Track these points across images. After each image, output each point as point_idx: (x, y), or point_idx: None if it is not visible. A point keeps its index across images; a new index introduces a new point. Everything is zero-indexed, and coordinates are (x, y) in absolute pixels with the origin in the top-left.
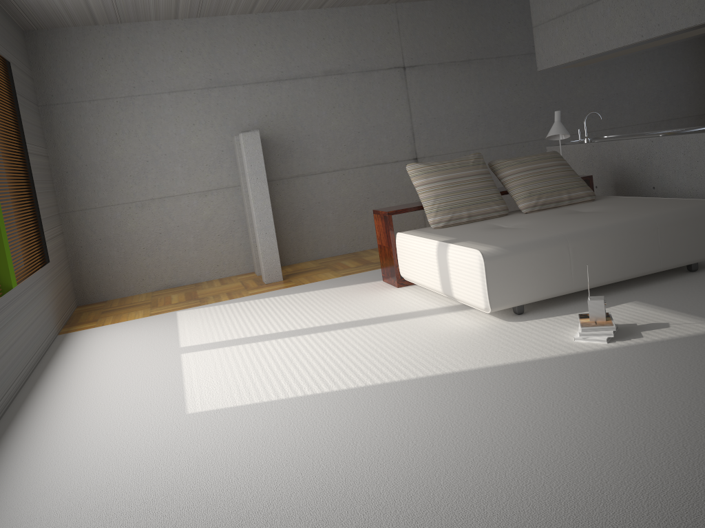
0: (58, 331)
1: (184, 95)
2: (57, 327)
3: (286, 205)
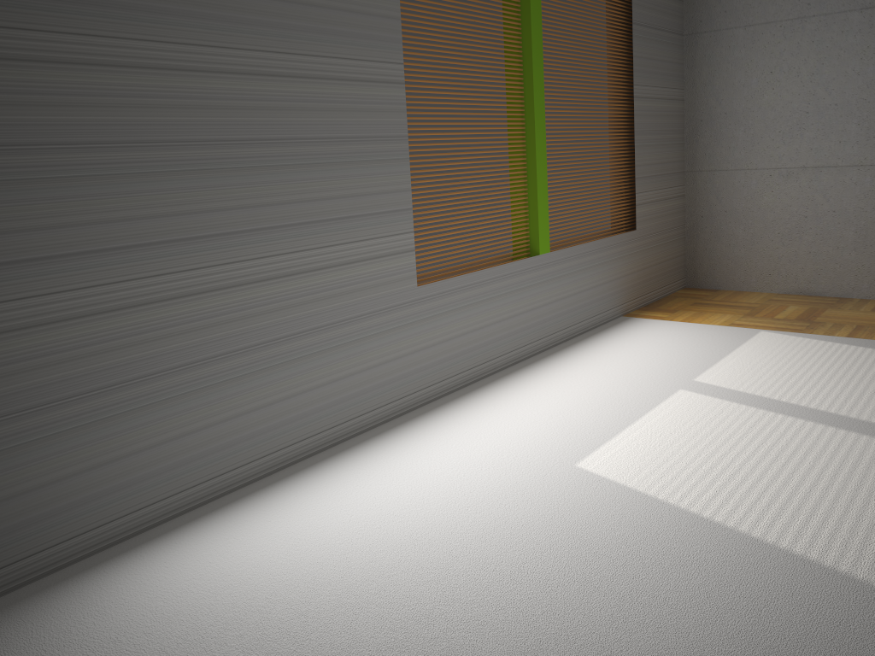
0: (625, 311)
1: None
2: (623, 307)
3: None
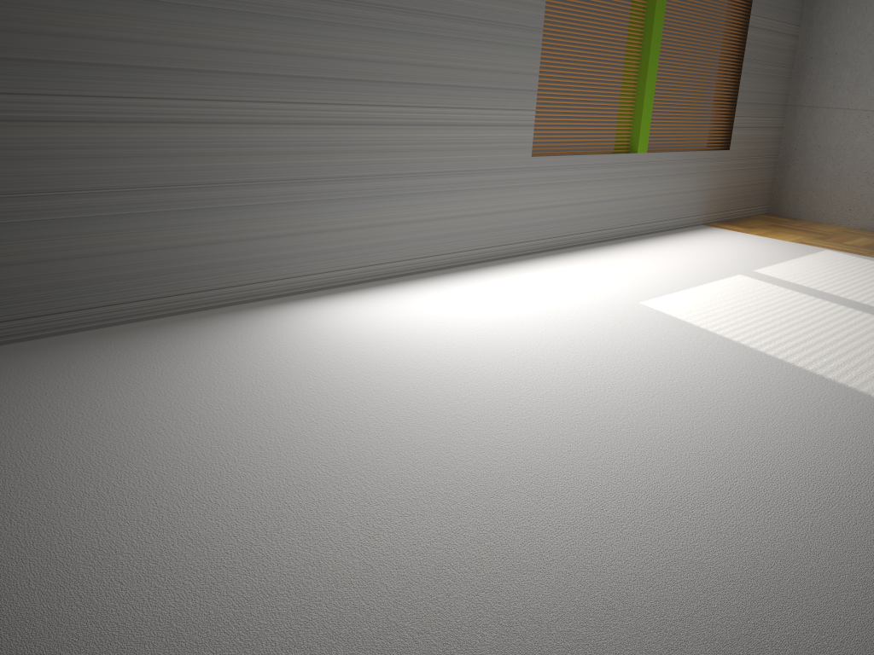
0: (706, 221)
1: None
2: (705, 217)
3: None
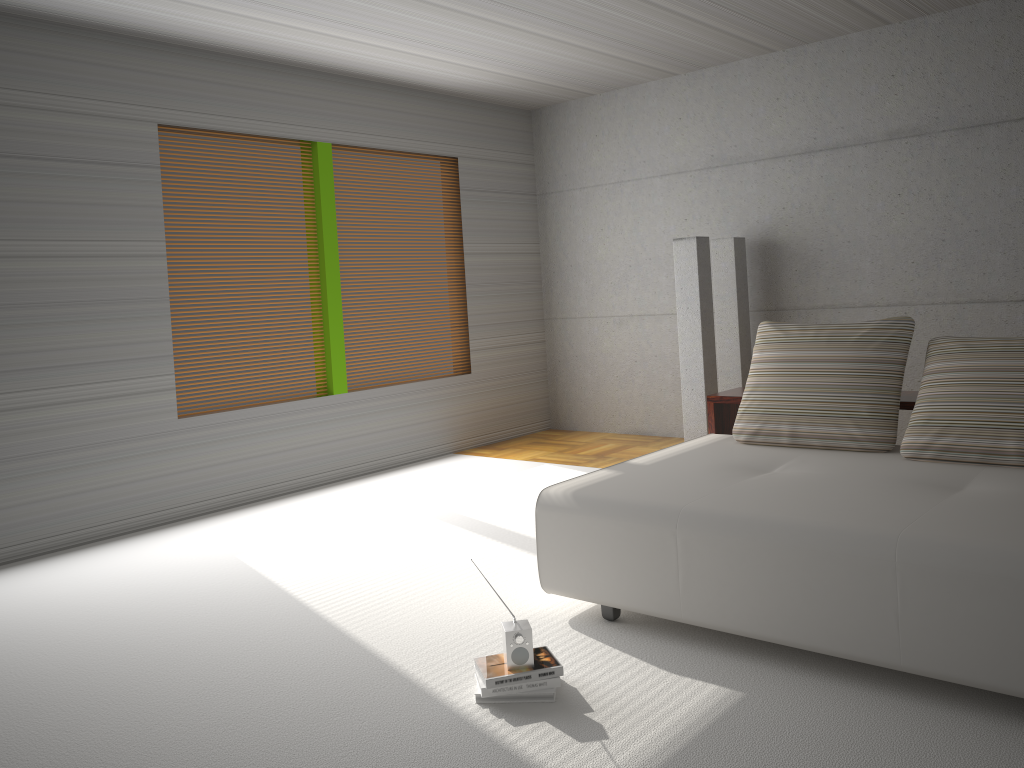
0: (458, 449)
1: (677, 179)
2: (455, 445)
3: None
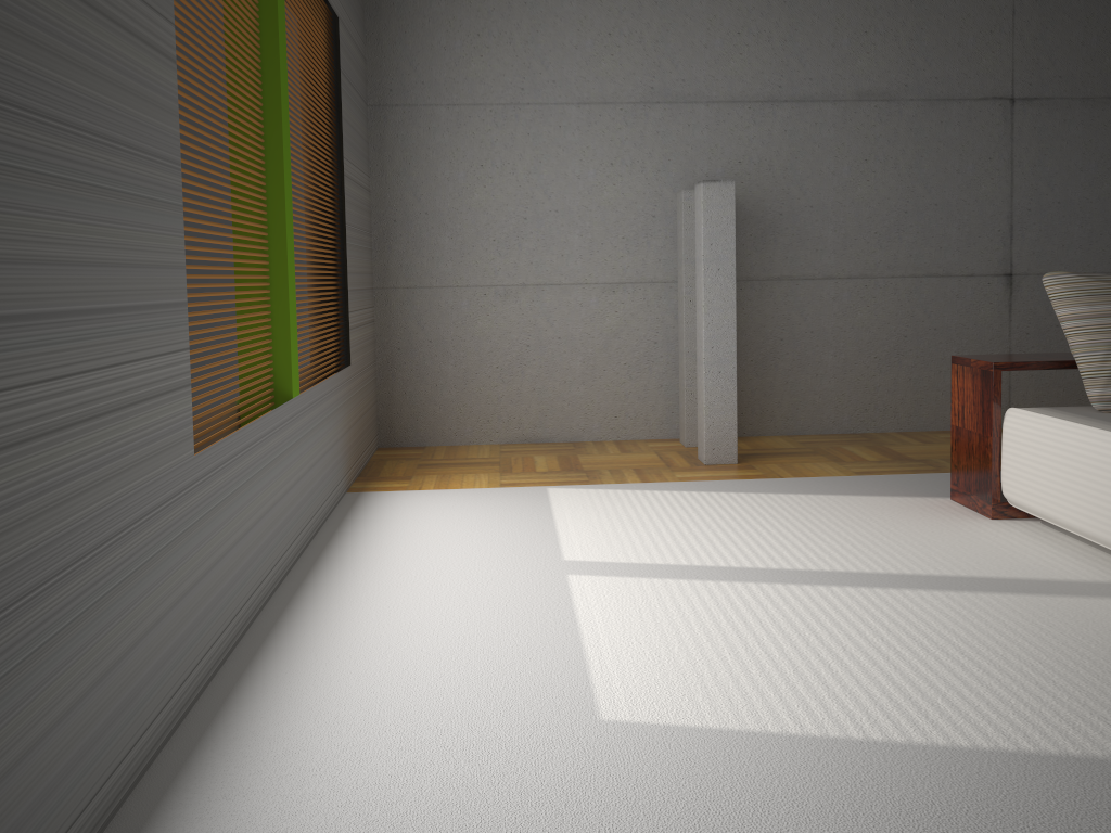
0: (348, 485)
1: (602, 111)
2: (347, 479)
3: (752, 329)
